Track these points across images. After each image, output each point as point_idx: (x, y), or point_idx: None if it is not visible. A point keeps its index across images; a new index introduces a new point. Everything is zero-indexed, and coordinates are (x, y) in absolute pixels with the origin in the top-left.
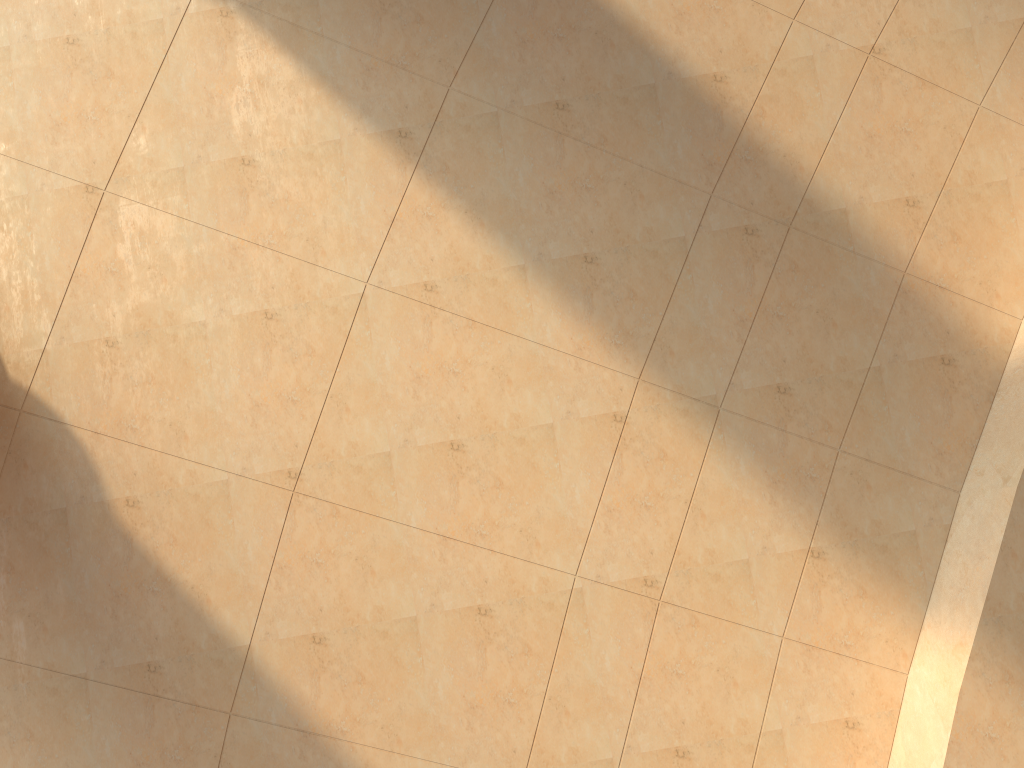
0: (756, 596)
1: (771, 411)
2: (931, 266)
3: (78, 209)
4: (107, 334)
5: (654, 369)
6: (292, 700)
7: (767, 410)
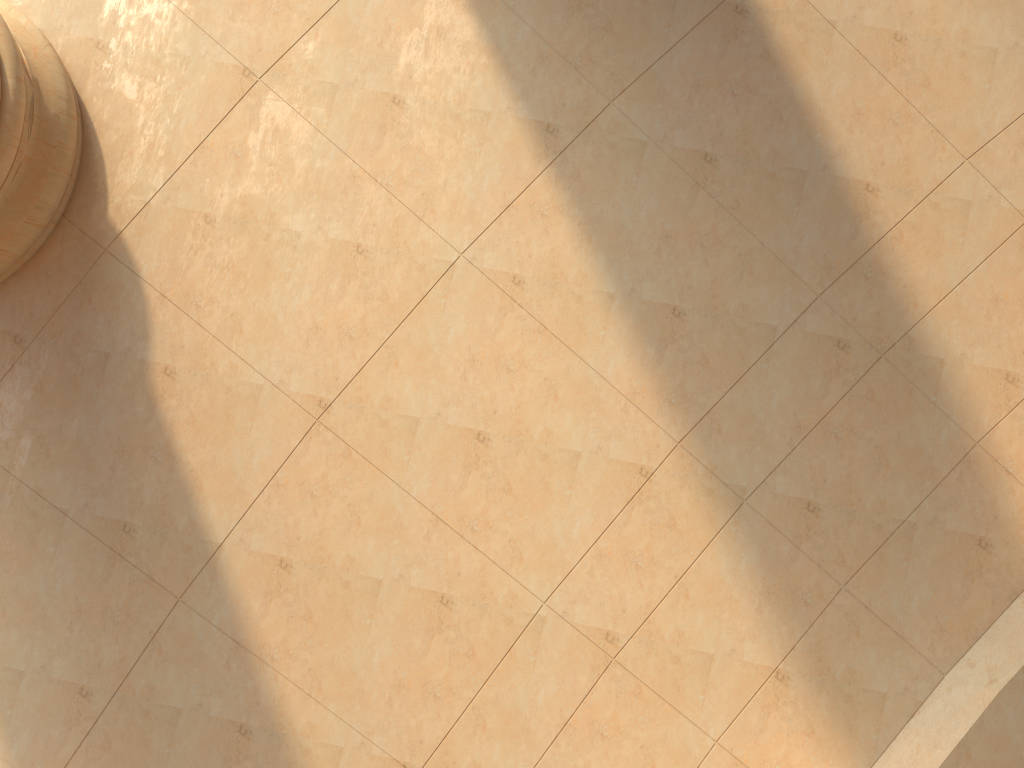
0: (706, 692)
1: (792, 524)
2: (1005, 447)
3: (229, 87)
4: (209, 210)
5: (696, 440)
6: (239, 610)
7: (789, 521)
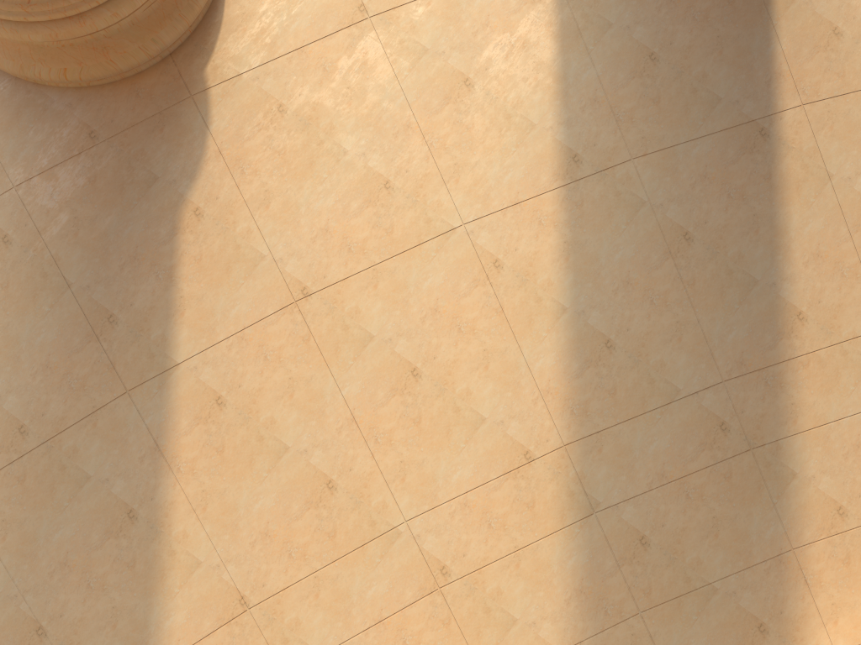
0: None
1: (623, 547)
2: (813, 562)
3: (343, 13)
4: (284, 102)
5: (579, 449)
6: (169, 421)
7: (621, 544)
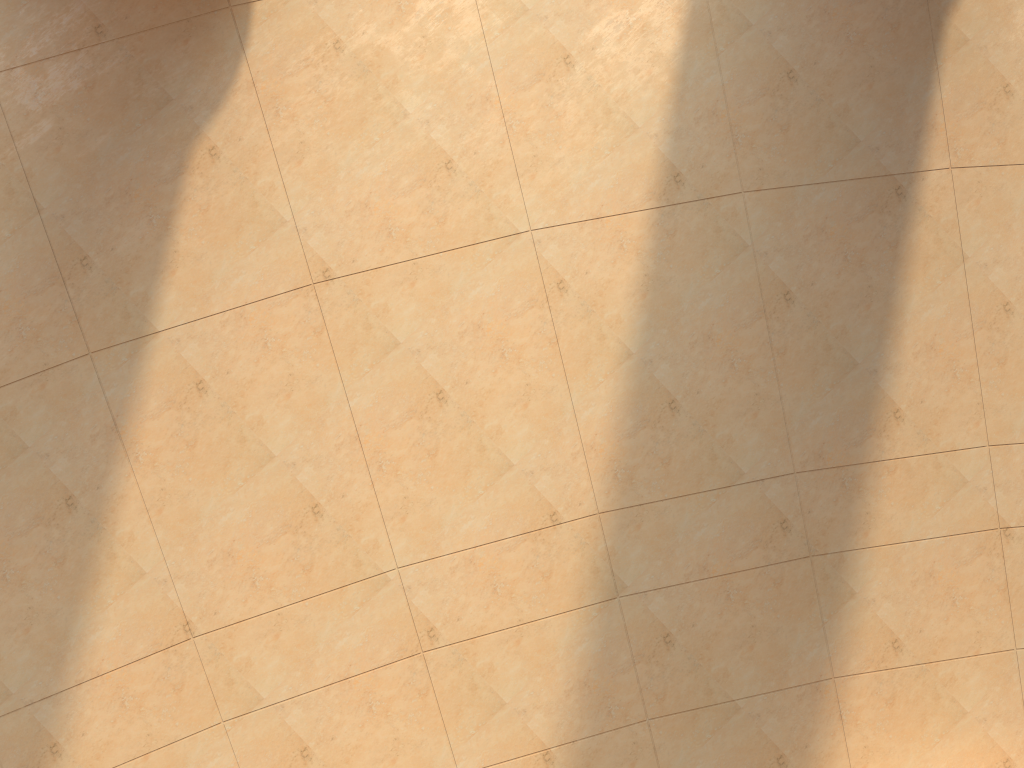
0: (479, 730)
1: (643, 642)
2: (853, 696)
3: None
4: (343, 38)
5: (615, 521)
6: (135, 398)
7: (642, 638)
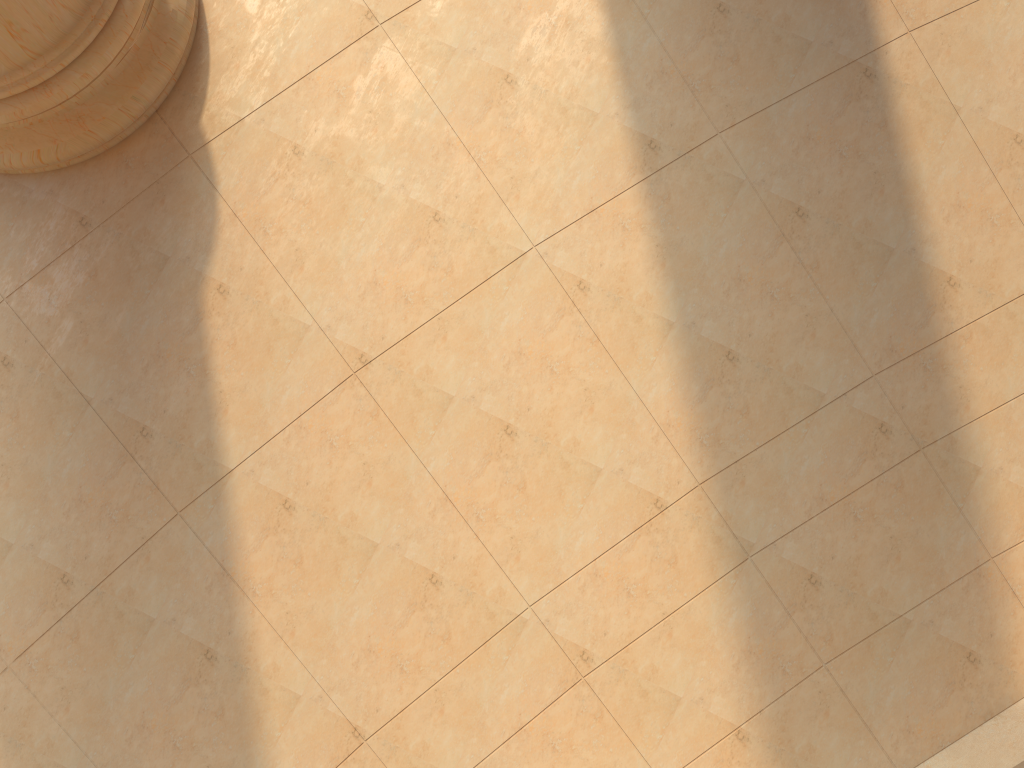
0: (665, 733)
1: (790, 591)
2: (1018, 569)
3: (348, 25)
4: (299, 142)
5: (718, 486)
6: (233, 538)
7: (788, 588)
